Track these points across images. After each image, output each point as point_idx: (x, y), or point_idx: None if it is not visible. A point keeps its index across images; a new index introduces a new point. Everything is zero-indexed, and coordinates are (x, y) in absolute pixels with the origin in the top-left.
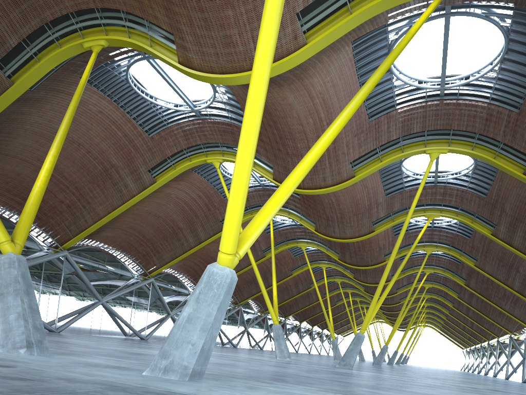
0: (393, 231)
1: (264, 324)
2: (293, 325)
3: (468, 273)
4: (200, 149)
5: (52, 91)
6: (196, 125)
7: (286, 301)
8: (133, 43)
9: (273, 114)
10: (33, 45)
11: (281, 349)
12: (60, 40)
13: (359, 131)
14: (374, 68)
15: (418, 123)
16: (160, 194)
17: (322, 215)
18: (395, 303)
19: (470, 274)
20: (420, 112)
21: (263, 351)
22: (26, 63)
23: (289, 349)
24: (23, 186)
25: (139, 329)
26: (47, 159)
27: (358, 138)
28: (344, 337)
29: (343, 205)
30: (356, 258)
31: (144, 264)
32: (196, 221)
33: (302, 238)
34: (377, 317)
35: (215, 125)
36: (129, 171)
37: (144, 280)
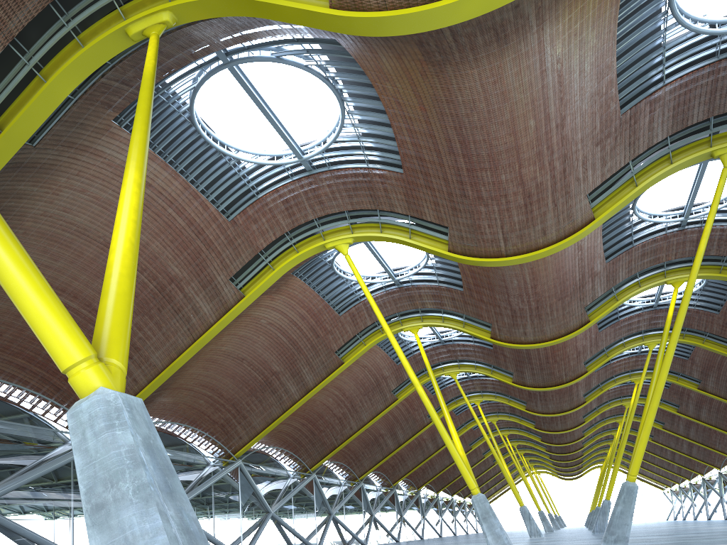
0: (597, 322)
1: (395, 504)
2: (427, 499)
3: (702, 370)
4: (313, 229)
5: (68, 148)
6: (307, 187)
7: (422, 464)
8: (228, 0)
9: (464, 122)
10: (32, 51)
11: (496, 535)
12: (83, 33)
13: (604, 135)
14: (633, 11)
15: (701, 104)
16: (245, 320)
17: (505, 310)
18: (576, 438)
19: (707, 371)
20: (707, 83)
21: (409, 543)
22: (22, 91)
23: (430, 535)
24: (28, 337)
25: (232, 544)
26: (125, 190)
27: (602, 147)
28: (490, 503)
29: (542, 287)
30: (543, 376)
31: (223, 440)
32: (300, 358)
33: (449, 361)
34: (534, 466)
35: (340, 179)
36: (199, 284)
37: (225, 465)
